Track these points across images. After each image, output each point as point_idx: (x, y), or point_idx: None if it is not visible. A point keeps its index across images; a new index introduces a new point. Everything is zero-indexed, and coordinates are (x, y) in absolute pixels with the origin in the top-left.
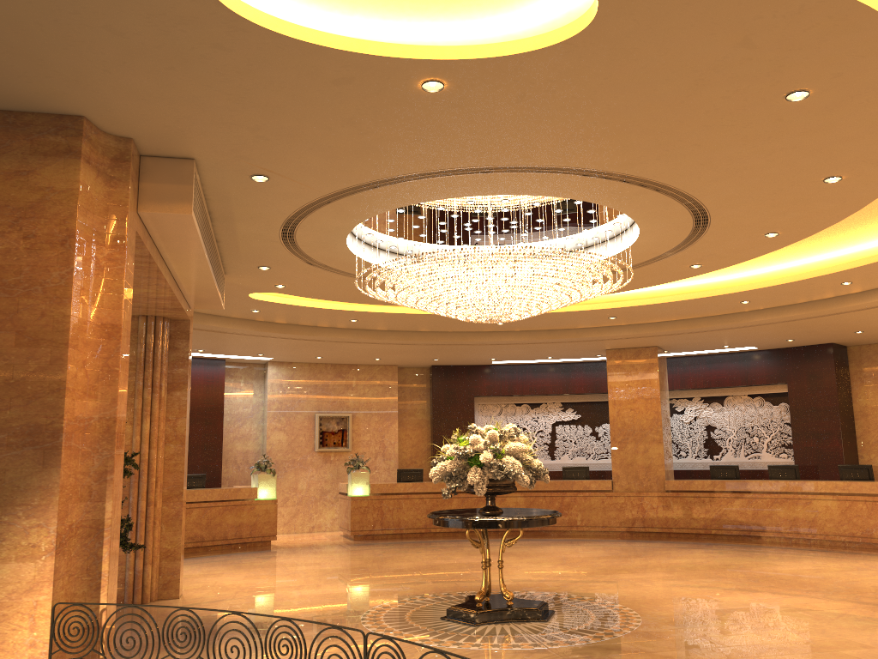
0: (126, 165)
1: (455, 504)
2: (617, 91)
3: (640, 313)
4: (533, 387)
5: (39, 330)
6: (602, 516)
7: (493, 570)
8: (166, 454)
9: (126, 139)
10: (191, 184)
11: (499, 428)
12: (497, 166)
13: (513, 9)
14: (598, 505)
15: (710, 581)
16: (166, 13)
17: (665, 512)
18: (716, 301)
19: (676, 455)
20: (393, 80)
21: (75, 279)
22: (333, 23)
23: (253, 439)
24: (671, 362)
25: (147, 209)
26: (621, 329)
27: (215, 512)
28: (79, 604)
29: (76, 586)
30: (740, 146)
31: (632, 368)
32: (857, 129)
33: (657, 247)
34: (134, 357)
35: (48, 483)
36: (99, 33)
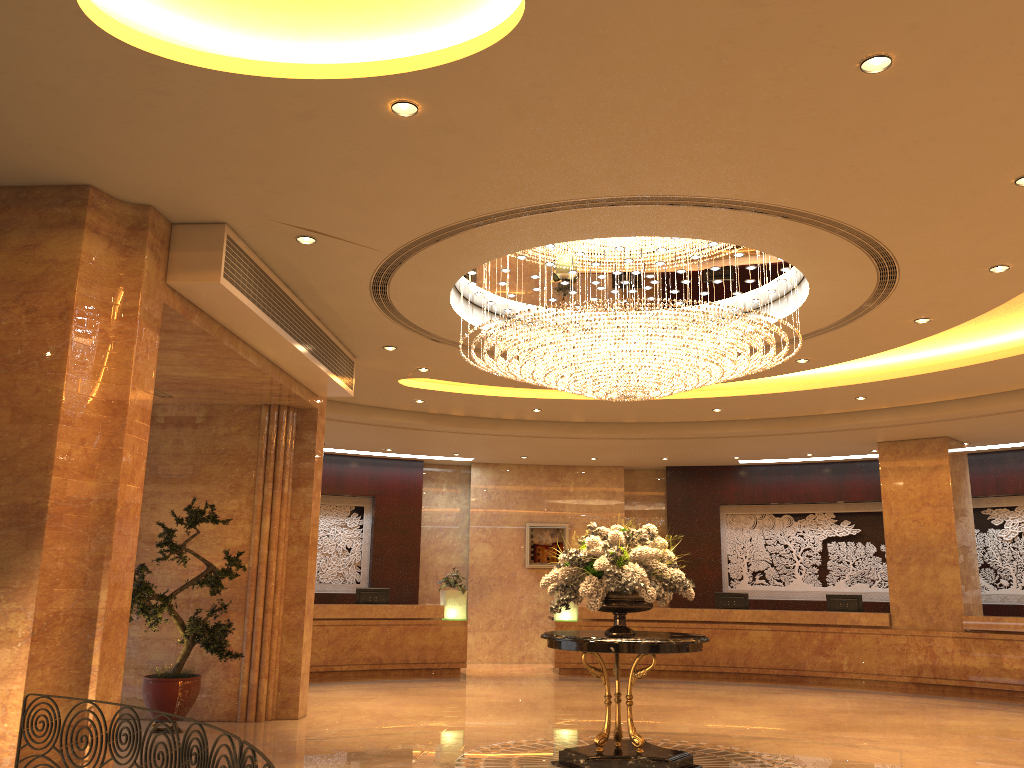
0: (143, 233)
1: None
2: (628, 88)
3: (895, 391)
4: (795, 493)
5: (33, 406)
6: (876, 660)
7: (684, 715)
8: (289, 556)
9: (144, 206)
10: (221, 249)
11: (627, 529)
12: (555, 201)
13: (476, 6)
14: (870, 646)
15: (965, 749)
16: (81, 60)
17: (964, 659)
18: (993, 370)
19: (997, 584)
20: (358, 106)
21: (72, 352)
22: (294, 52)
23: (456, 552)
24: (982, 459)
25: (175, 280)
26: (881, 413)
27: (395, 631)
28: (46, 696)
29: (62, 679)
30: (851, 144)
31: (913, 466)
32: (1007, 101)
33: (846, 296)
34: (255, 449)
35: (30, 565)
36: (38, 92)
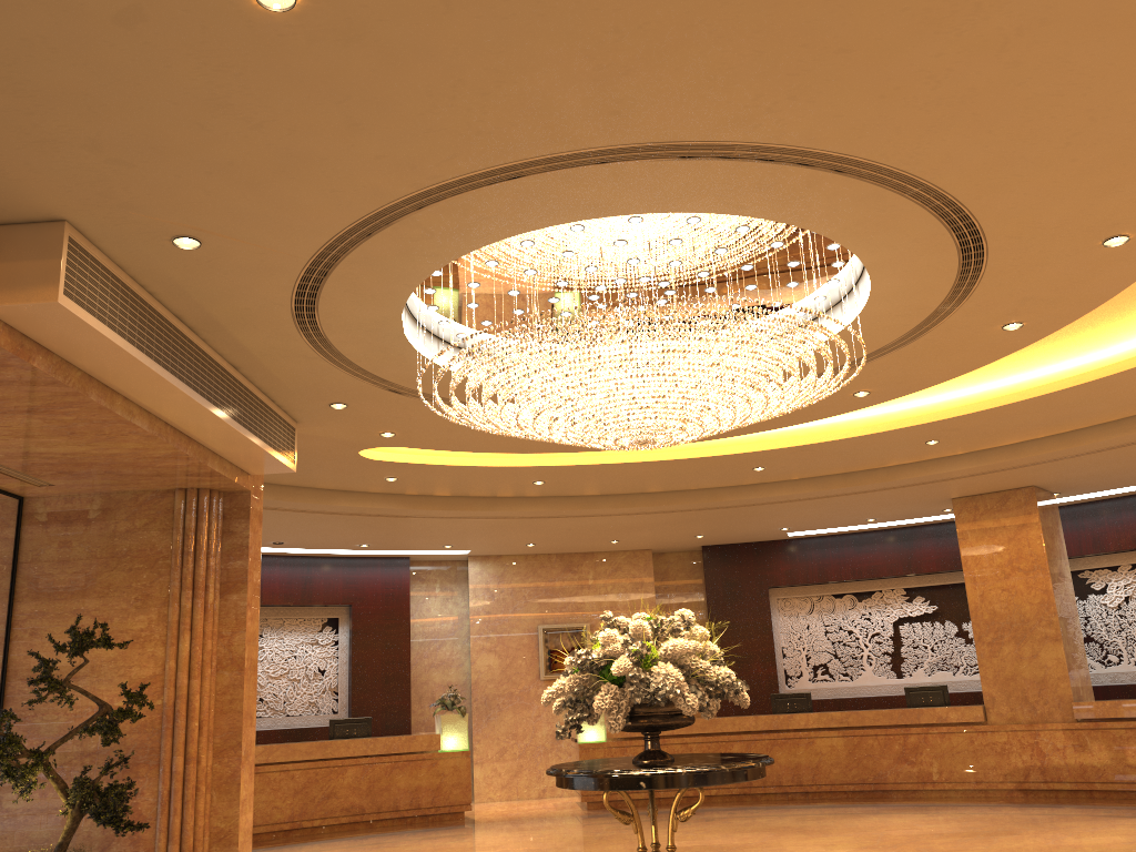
0: None
1: (737, 751)
2: None
3: (974, 430)
4: (857, 567)
5: None
6: (972, 764)
7: None
8: (219, 686)
9: None
10: (59, 256)
11: (654, 617)
12: (522, 160)
13: None
14: (964, 747)
15: None
16: None
17: (1079, 756)
18: (1094, 394)
19: (1104, 661)
20: None
21: None
22: None
23: (456, 666)
24: (1074, 512)
25: None
26: (957, 460)
27: (380, 771)
28: None
29: None
30: (931, 38)
31: (997, 524)
32: None
33: (918, 295)
34: (168, 548)
35: None
36: None
